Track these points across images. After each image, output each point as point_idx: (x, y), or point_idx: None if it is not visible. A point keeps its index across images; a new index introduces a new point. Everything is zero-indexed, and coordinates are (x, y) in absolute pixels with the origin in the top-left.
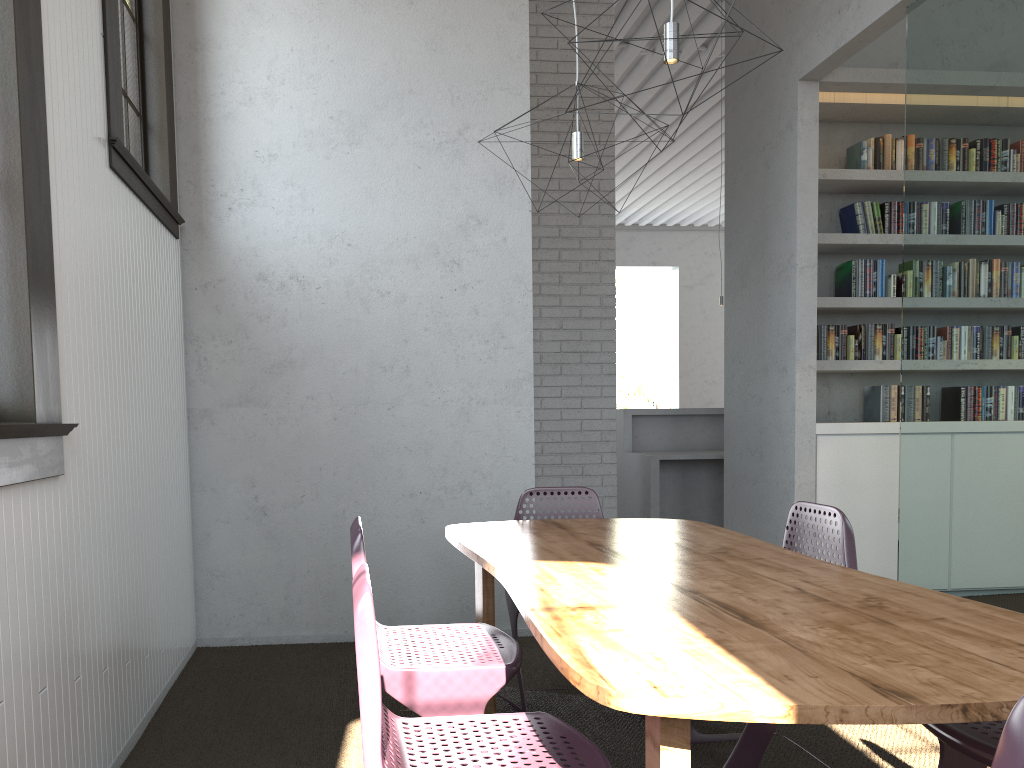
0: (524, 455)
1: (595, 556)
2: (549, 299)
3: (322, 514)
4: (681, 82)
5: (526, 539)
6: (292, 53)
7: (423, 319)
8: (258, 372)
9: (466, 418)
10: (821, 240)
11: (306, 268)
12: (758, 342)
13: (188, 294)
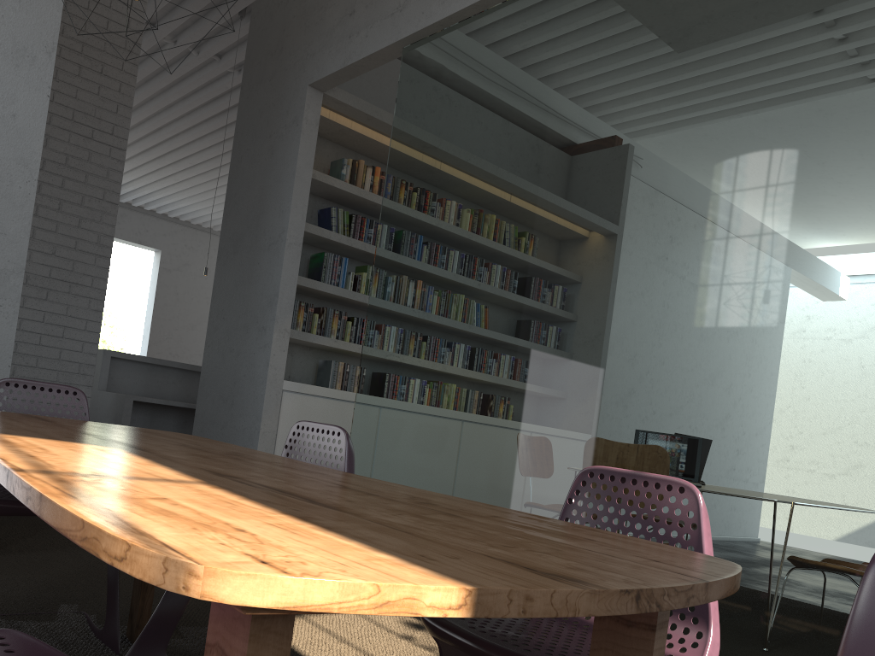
0: (0, 354)
1: (95, 441)
2: (46, 222)
3: None
4: (194, 82)
5: (0, 421)
6: None
7: None
8: None
9: None
10: (305, 228)
11: None
12: (243, 302)
13: None
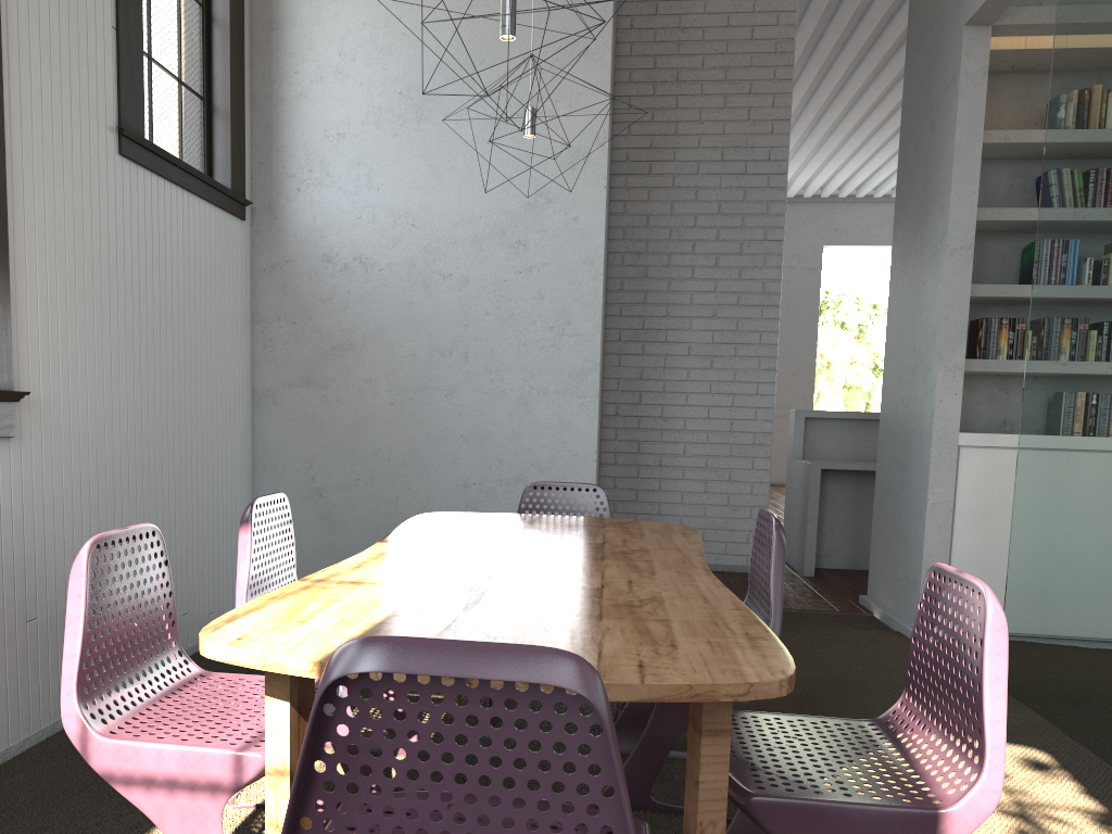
0: (585, 450)
1: (489, 546)
2: (702, 284)
3: (375, 499)
4: None
5: (467, 528)
6: (364, 28)
7: (485, 303)
8: (319, 354)
9: (525, 408)
10: (996, 216)
11: (369, 249)
12: (911, 336)
13: (256, 275)
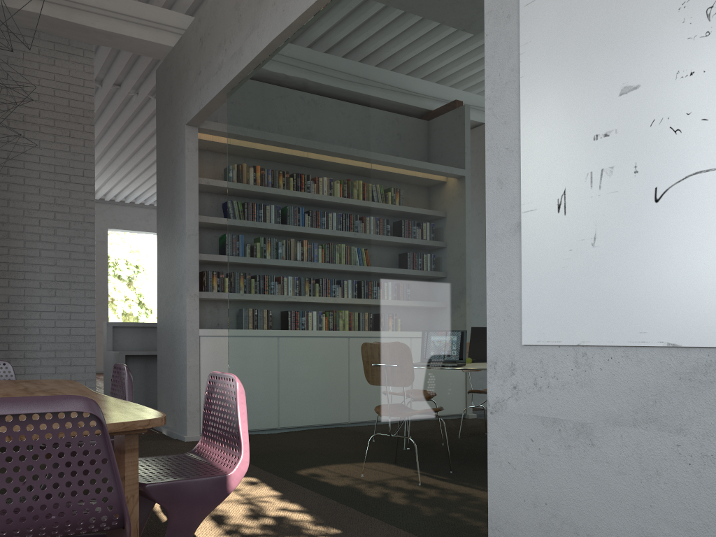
0: None
1: None
2: (47, 244)
3: None
4: None
5: None
6: None
7: None
8: None
9: None
10: (207, 220)
11: None
12: (171, 279)
13: None
